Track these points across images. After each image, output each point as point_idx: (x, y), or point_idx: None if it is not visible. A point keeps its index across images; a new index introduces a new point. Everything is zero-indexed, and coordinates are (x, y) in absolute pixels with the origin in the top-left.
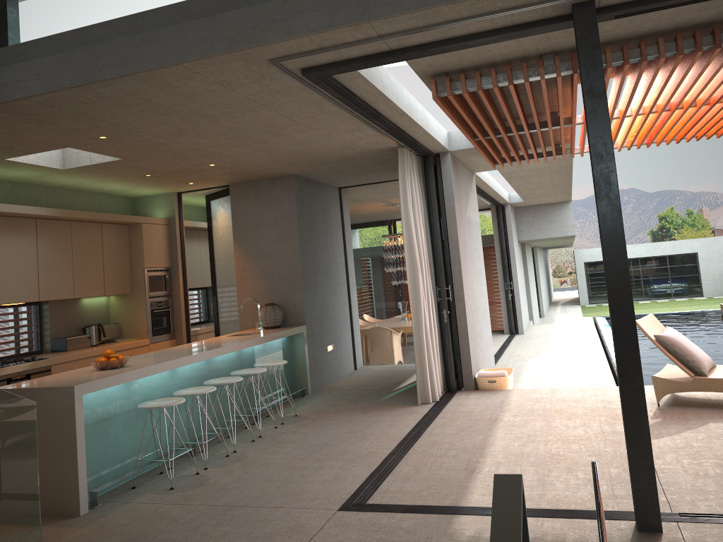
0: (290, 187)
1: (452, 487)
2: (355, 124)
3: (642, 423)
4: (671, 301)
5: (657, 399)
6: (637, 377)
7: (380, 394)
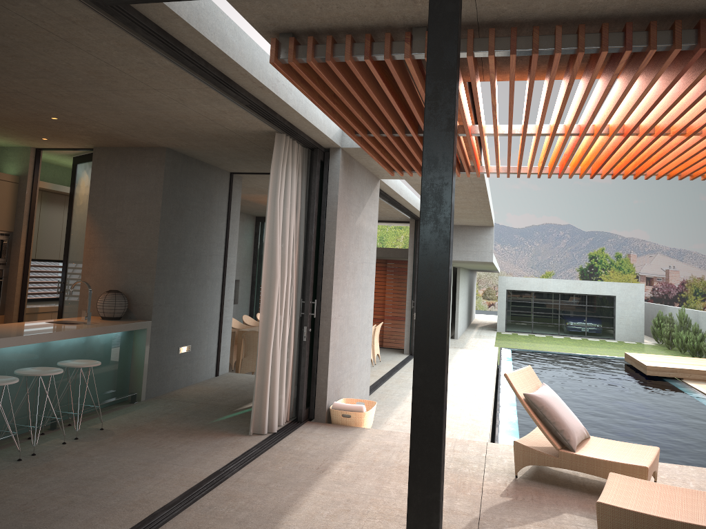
0: (160, 161)
1: None
2: (208, 91)
3: None
4: (584, 340)
5: (516, 469)
6: (434, 485)
7: (219, 412)
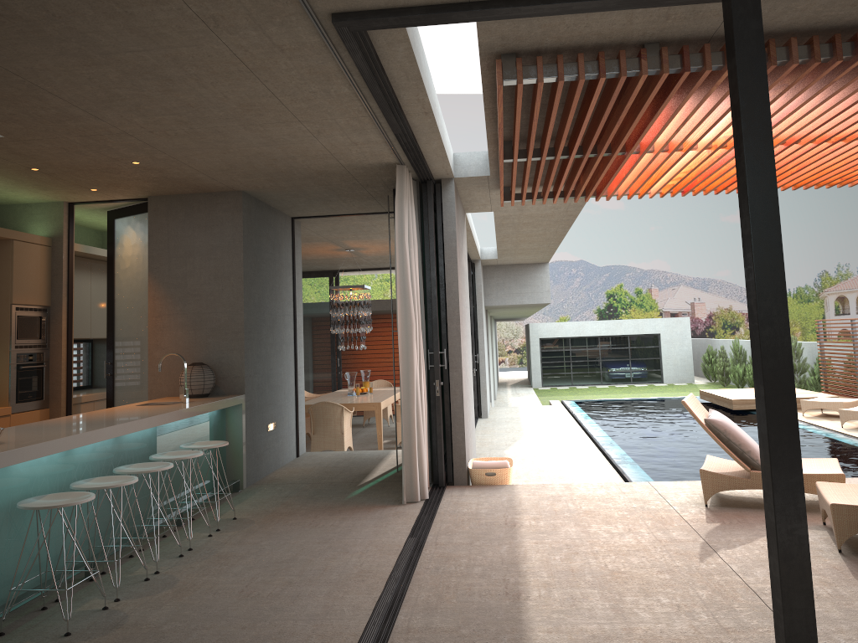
0: (236, 207)
1: (501, 621)
2: (360, 120)
3: (800, 531)
4: (631, 387)
5: (705, 498)
6: (796, 469)
7: (344, 489)
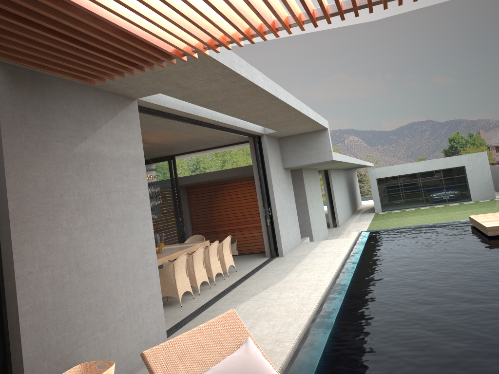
0: None
1: None
2: None
3: None
4: (445, 206)
5: None
6: None
7: None
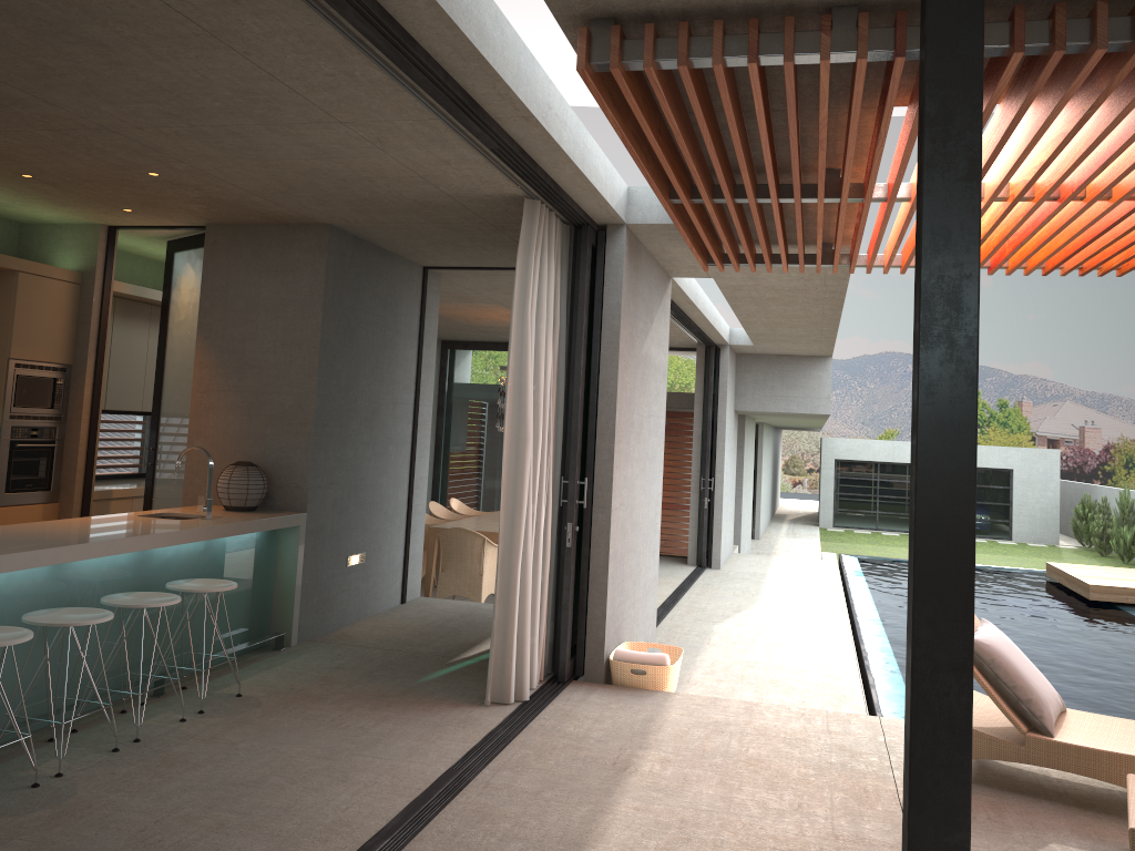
0: (319, 247)
1: None
2: (430, 126)
3: None
4: None
5: None
6: (957, 820)
7: (424, 666)
